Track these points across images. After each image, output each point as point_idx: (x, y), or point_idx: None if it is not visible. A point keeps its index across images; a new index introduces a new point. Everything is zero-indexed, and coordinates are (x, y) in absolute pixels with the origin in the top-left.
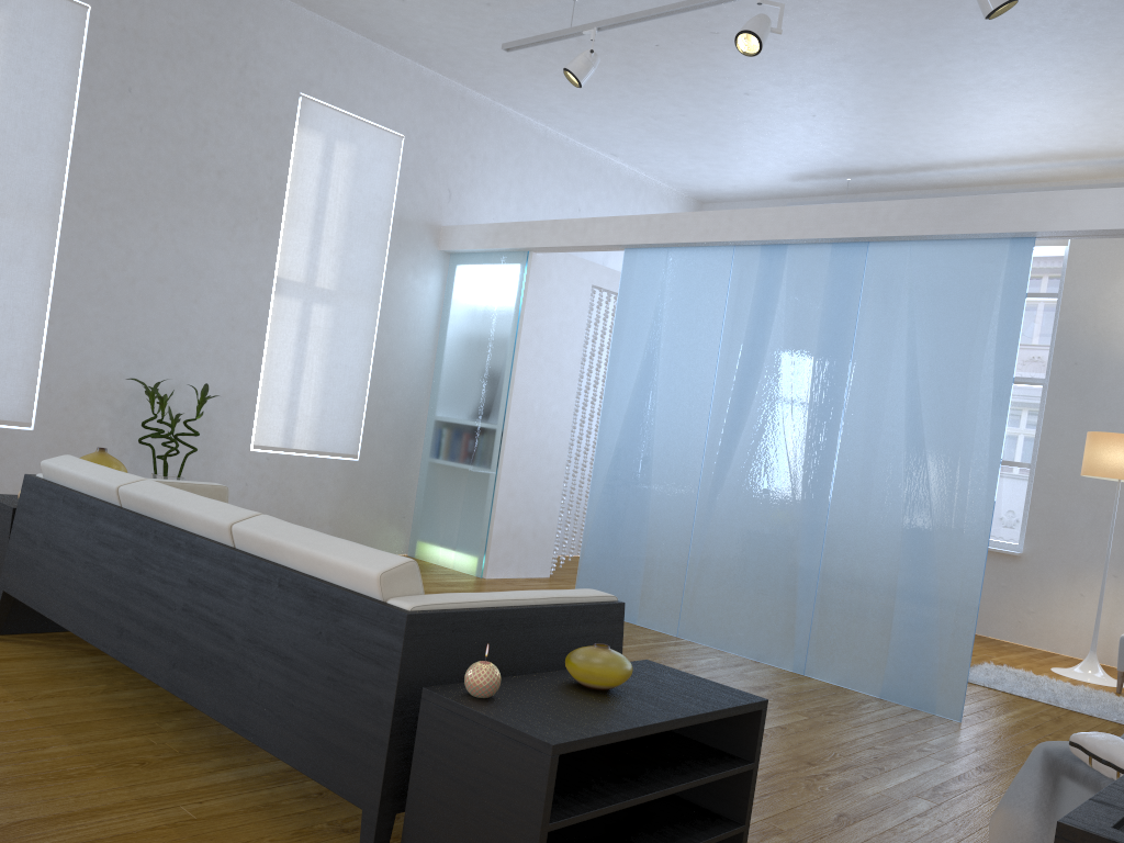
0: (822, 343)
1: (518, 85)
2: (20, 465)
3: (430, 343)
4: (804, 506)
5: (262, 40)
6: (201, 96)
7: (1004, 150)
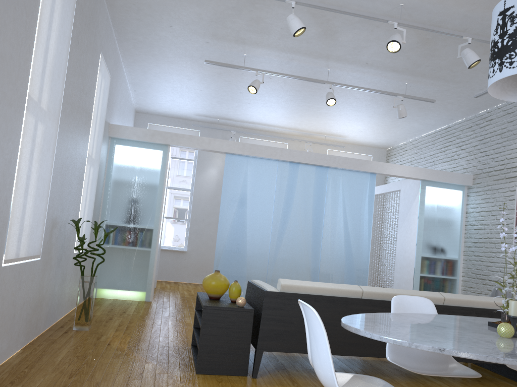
0: (314, 199)
1: (151, 62)
2: (35, 284)
3: (103, 184)
4: (311, 256)
5: (99, 20)
6: (88, 49)
7: (285, 125)
